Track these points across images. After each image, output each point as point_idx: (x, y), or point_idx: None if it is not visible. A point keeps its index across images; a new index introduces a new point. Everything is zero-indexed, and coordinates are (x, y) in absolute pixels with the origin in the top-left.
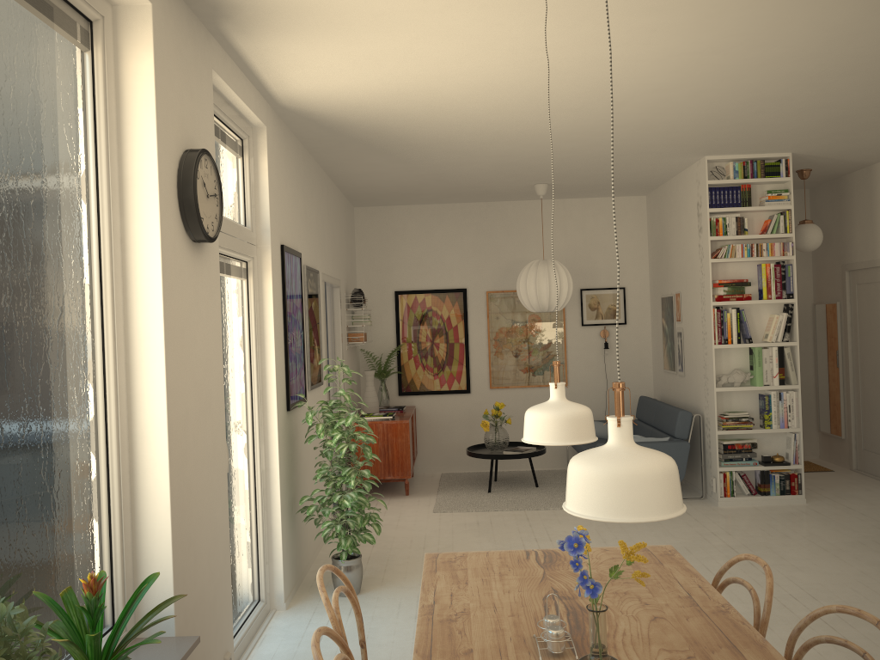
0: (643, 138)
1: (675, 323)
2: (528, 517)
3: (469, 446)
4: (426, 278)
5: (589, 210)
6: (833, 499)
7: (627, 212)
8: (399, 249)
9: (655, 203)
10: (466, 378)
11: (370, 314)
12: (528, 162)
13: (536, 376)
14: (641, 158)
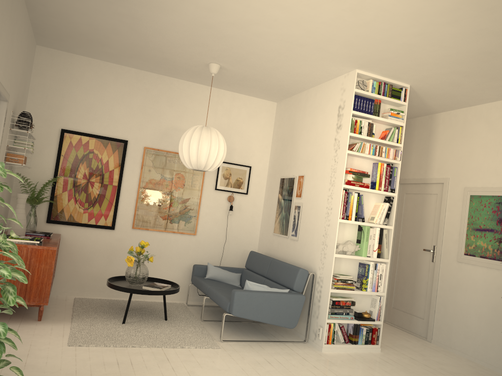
0: (338, 27)
1: (293, 198)
2: (168, 357)
3: (109, 277)
4: (94, 124)
5: (236, 102)
6: (394, 348)
7: (262, 111)
8: (73, 93)
9: (286, 107)
10: (113, 216)
11: (34, 143)
12: (225, 29)
13: (173, 224)
14: (313, 56)
